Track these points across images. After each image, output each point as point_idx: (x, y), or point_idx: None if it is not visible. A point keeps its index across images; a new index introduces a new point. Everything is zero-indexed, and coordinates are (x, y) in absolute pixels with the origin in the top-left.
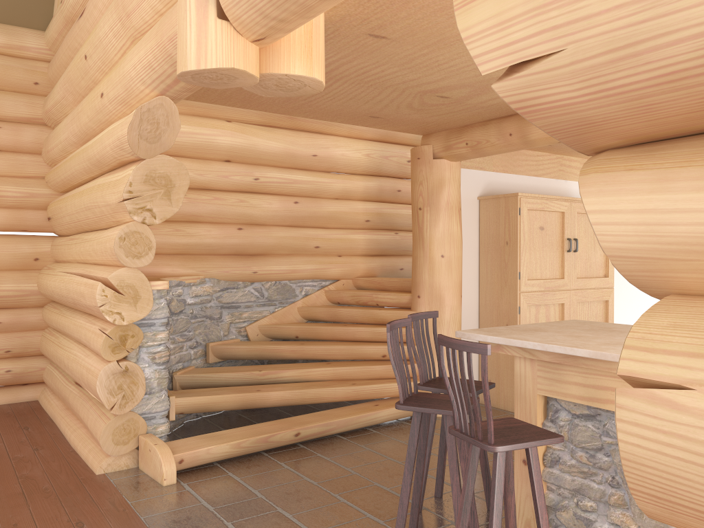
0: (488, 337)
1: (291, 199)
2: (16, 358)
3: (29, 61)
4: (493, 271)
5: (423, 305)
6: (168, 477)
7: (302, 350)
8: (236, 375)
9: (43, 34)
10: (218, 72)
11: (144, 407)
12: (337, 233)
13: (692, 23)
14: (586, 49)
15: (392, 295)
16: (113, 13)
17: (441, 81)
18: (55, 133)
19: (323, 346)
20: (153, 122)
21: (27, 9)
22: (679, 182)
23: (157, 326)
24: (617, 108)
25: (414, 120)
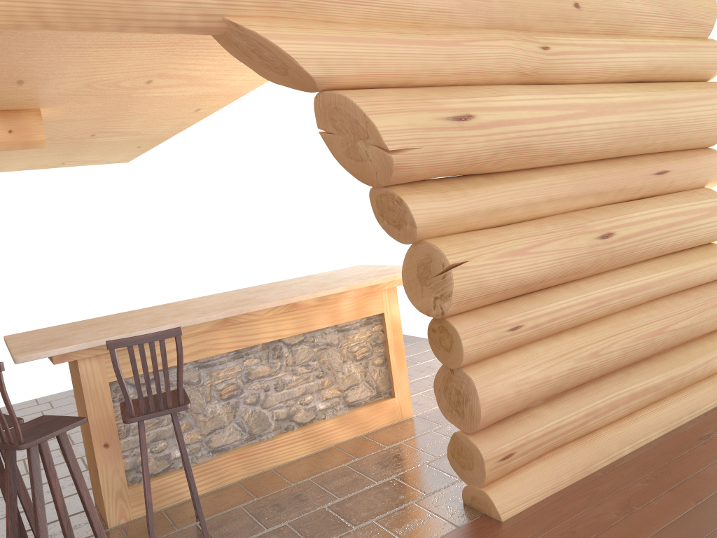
0: (66, 349)
1: None
2: None
3: None
4: None
5: None
6: None
7: None
8: None
9: None
10: None
11: None
12: None
13: (456, 149)
14: (428, 149)
15: None
16: None
17: None
18: None
19: None
20: None
21: None
22: (435, 198)
23: None
24: (425, 171)
25: None
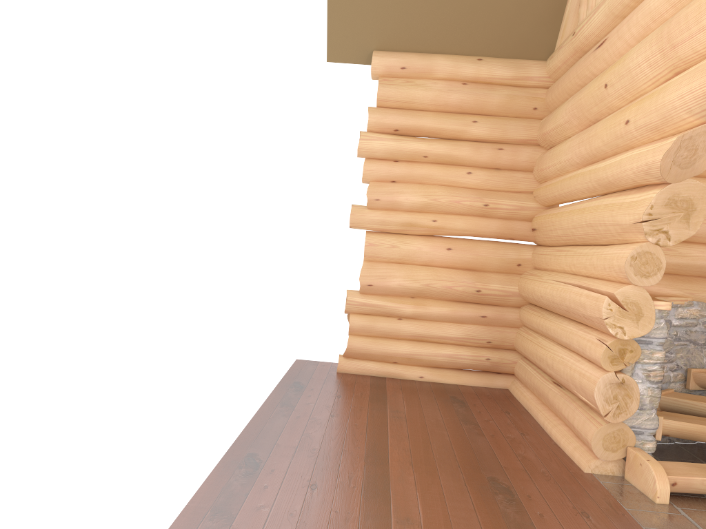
0: None
1: None
2: (494, 349)
3: (531, 89)
4: None
5: None
6: (660, 496)
7: None
8: None
9: (545, 64)
10: None
11: (633, 421)
12: None
13: None
14: None
15: None
16: (652, 45)
17: None
18: (553, 153)
19: None
20: (691, 148)
21: (534, 44)
22: None
23: (653, 345)
24: None
25: None
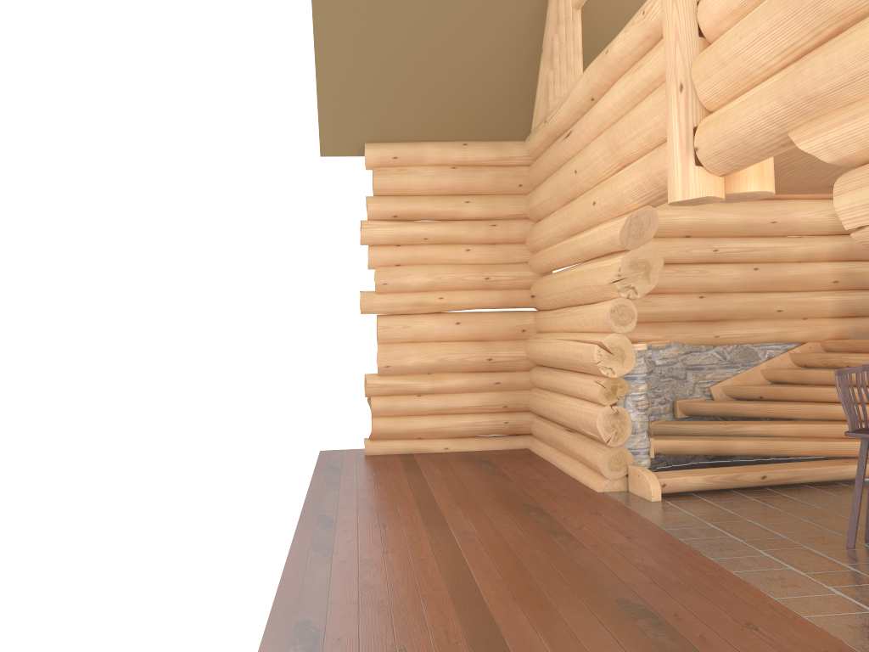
0: None
1: (751, 266)
2: (511, 412)
3: (514, 168)
4: None
5: None
6: (654, 495)
7: (767, 409)
8: (703, 427)
9: (524, 144)
10: (696, 199)
11: (630, 443)
12: (801, 296)
13: None
14: None
15: (864, 357)
16: (603, 144)
17: None
18: (541, 226)
19: (788, 405)
20: (639, 224)
21: (512, 127)
22: None
23: (638, 380)
24: None
25: None
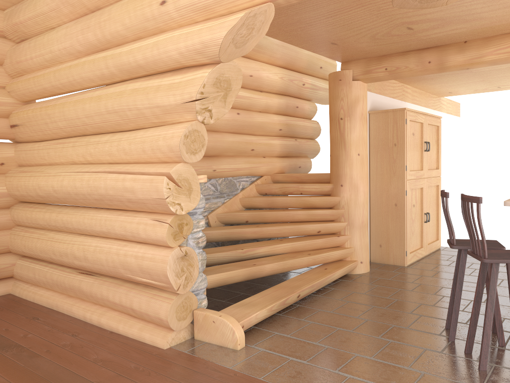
0: None
1: (234, 110)
2: None
3: None
4: (382, 166)
5: (345, 192)
6: (240, 342)
7: (261, 231)
8: (226, 254)
9: None
10: None
11: (193, 286)
12: (263, 139)
13: None
14: None
15: (317, 186)
16: None
17: (431, 14)
18: (37, 43)
19: (277, 227)
20: (251, 27)
21: None
22: None
23: (197, 215)
24: None
25: (356, 48)
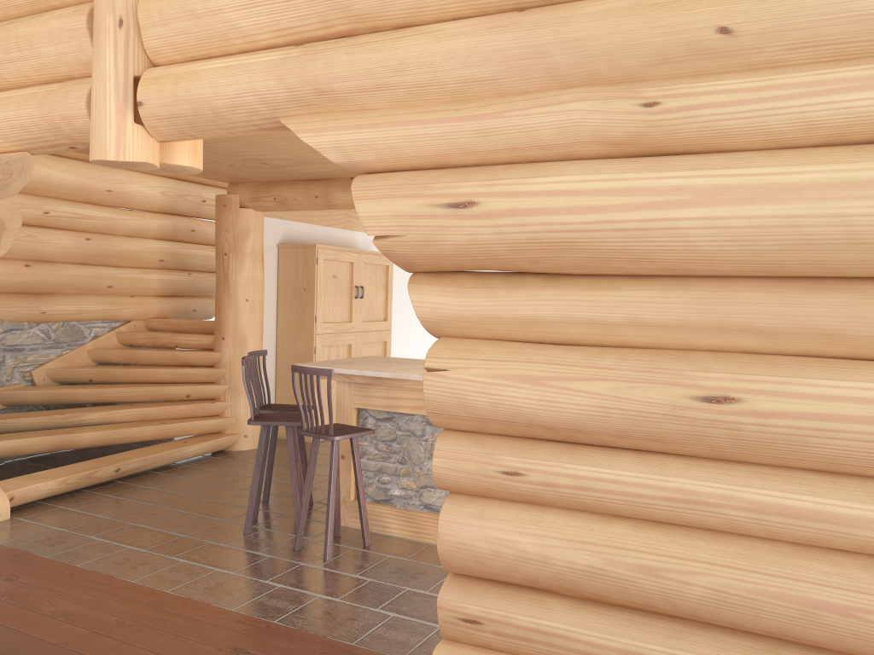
0: (319, 368)
1: (83, 235)
2: None
3: None
4: (291, 315)
5: (228, 346)
6: (3, 513)
7: (103, 393)
8: (37, 420)
9: None
10: (130, 162)
11: None
12: (131, 272)
13: (452, 240)
14: (415, 237)
15: (195, 337)
16: None
17: (269, 155)
18: None
19: (126, 388)
20: (7, 172)
21: None
22: (447, 293)
23: None
24: (425, 261)
25: (228, 173)
